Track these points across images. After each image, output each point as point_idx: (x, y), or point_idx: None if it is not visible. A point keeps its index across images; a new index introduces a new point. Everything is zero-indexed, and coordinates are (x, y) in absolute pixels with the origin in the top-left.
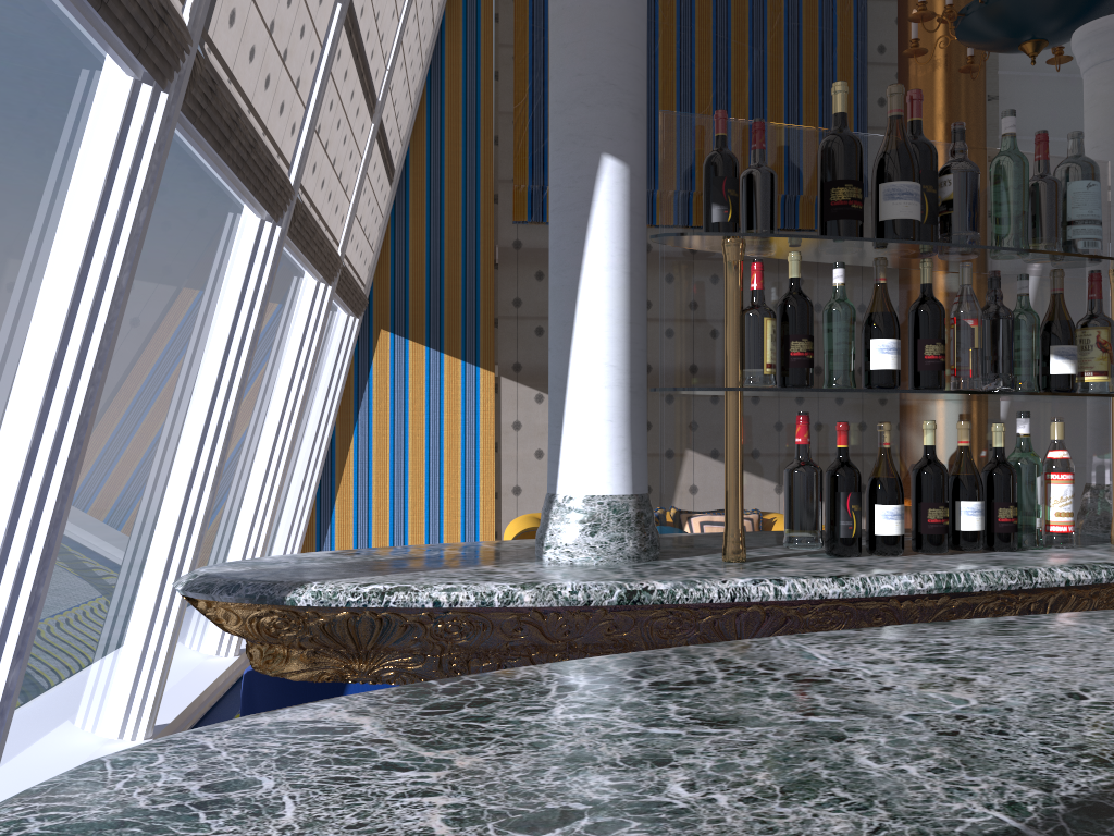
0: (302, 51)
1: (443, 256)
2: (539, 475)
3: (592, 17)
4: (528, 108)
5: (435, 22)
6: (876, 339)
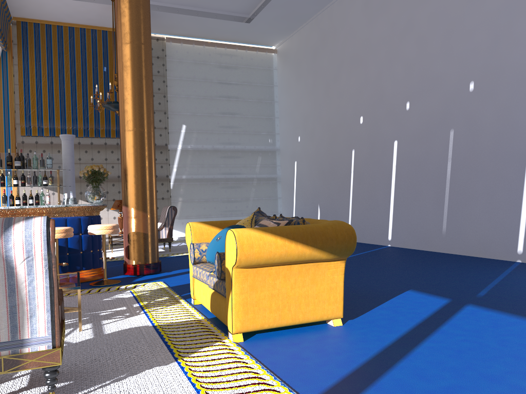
0: None
1: None
2: None
3: None
4: (24, 103)
5: None
6: (14, 180)
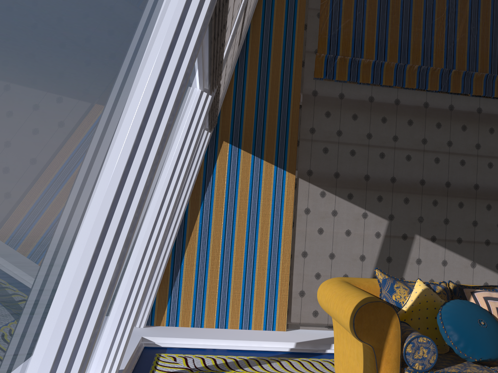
0: None
1: (267, 96)
2: (319, 245)
3: None
4: (329, 5)
5: None
6: None
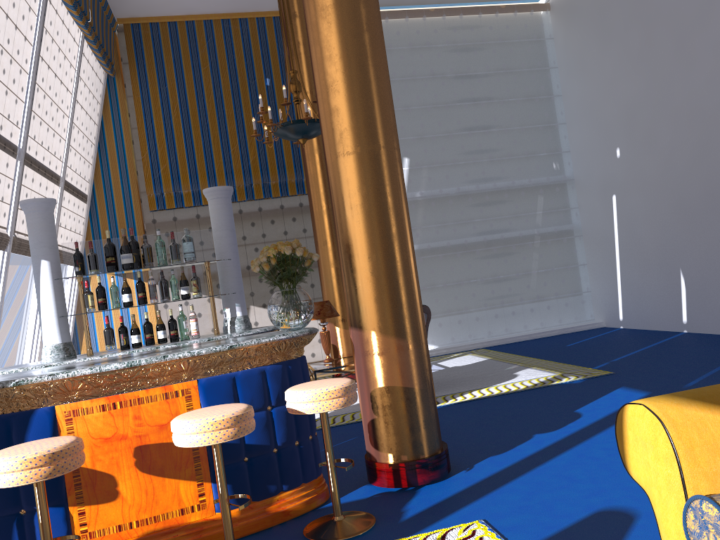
0: (2, 187)
1: (118, 232)
2: None
3: (34, 226)
4: (149, 157)
5: (98, 123)
6: (123, 294)
